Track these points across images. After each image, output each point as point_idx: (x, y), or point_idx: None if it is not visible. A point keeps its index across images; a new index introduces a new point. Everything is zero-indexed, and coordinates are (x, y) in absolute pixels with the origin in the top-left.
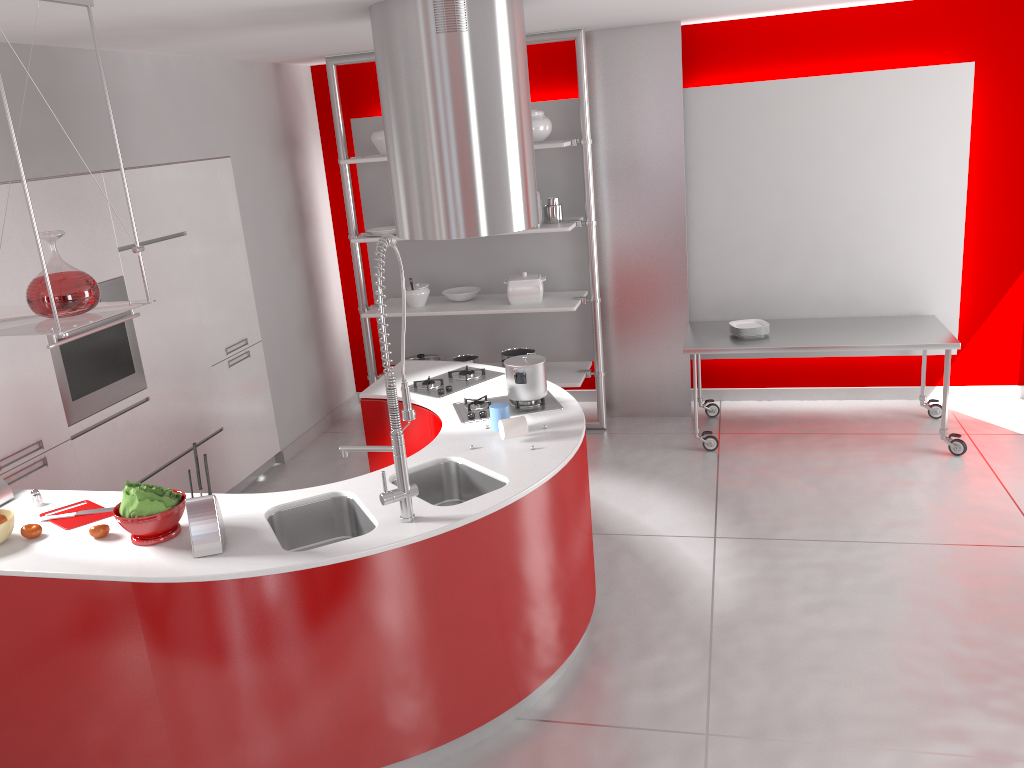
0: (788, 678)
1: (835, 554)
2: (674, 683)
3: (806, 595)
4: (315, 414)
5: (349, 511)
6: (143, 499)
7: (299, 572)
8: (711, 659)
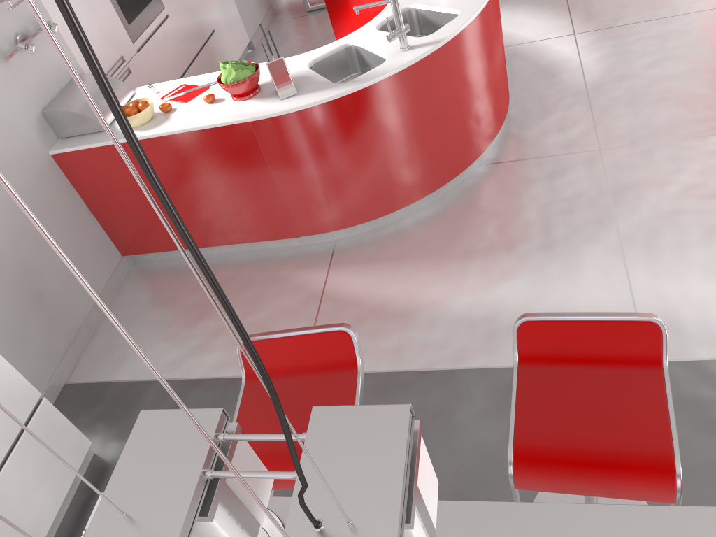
0: (644, 109)
1: (661, 28)
2: (571, 127)
3: (646, 58)
4: (262, 10)
5: (356, 55)
6: (237, 70)
7: (352, 94)
8: (591, 109)
